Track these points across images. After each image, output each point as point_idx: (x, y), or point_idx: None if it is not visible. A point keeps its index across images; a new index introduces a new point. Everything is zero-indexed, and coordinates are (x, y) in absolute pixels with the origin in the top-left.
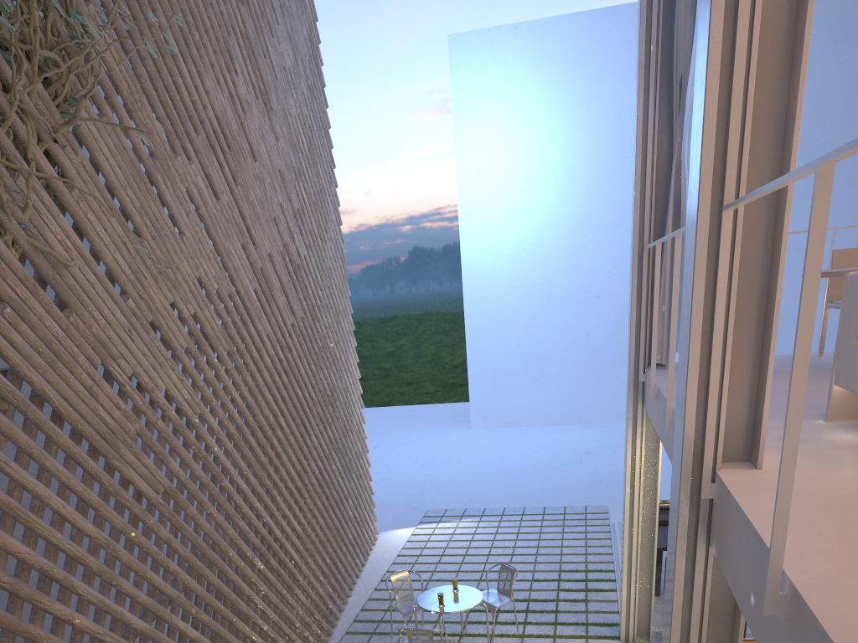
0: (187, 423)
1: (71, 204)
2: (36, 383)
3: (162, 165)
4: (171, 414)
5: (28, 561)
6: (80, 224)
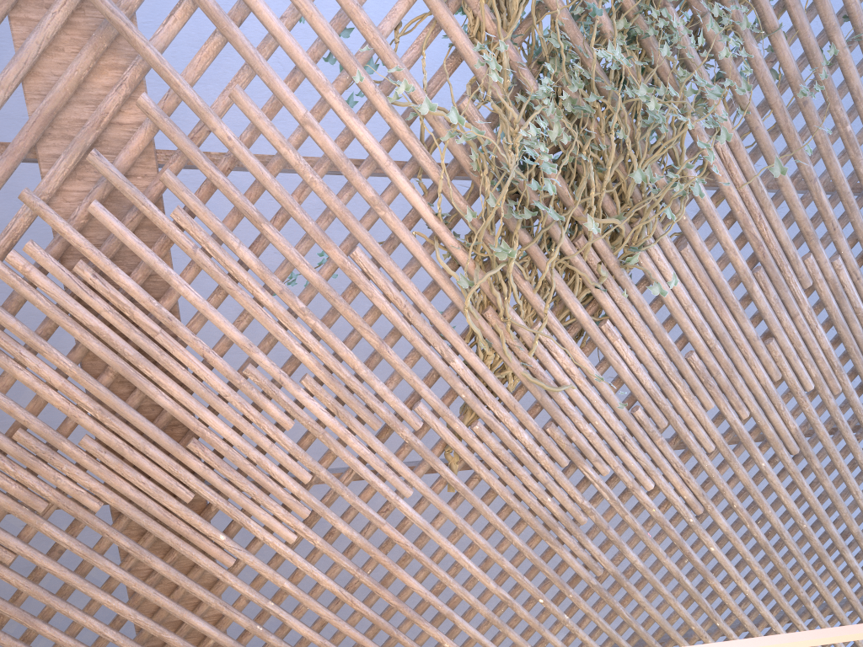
0: (696, 516)
1: (594, 336)
2: (483, 478)
3: (769, 272)
4: (650, 511)
5: (419, 595)
6: (601, 351)
